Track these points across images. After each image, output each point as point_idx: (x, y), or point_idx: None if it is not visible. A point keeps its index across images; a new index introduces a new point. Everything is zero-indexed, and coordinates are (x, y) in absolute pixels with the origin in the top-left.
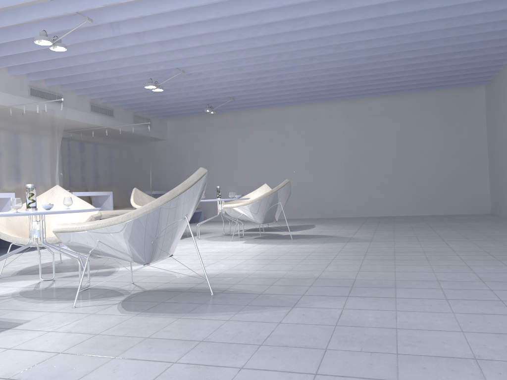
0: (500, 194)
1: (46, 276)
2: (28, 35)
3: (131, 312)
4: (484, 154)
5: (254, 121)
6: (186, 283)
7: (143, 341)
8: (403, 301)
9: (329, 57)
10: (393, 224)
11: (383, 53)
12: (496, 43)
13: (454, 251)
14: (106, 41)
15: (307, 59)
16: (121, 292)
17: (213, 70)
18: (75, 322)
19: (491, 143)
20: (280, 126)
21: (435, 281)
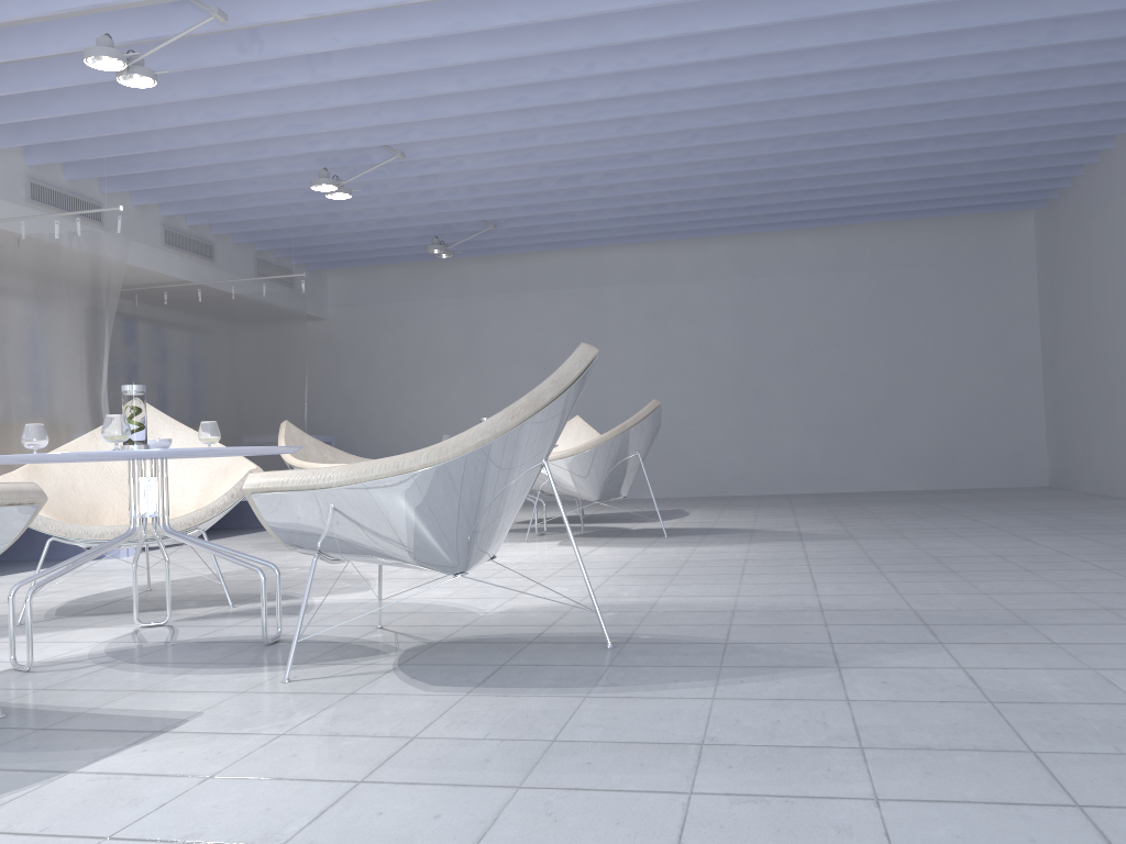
0: (1075, 442)
1: (140, 618)
2: (58, 47)
3: (448, 688)
4: (1034, 358)
5: (531, 281)
6: (517, 625)
7: (551, 748)
8: (1082, 649)
9: (732, 132)
10: (862, 507)
11: (852, 127)
12: (1090, 115)
13: (1065, 553)
14: (239, 72)
15: (684, 136)
16: (373, 646)
17: (470, 153)
18: (325, 714)
19: (1051, 335)
20: (591, 293)
21: (1102, 610)
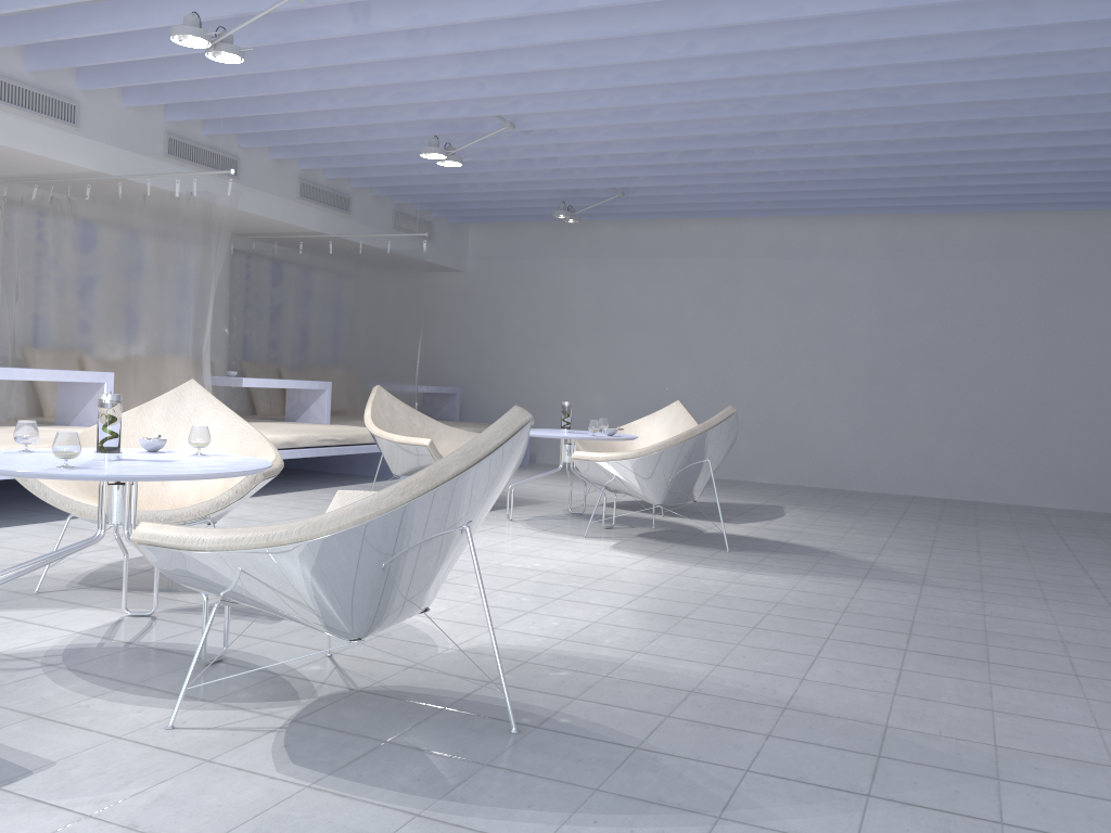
0: None
1: (141, 600)
2: (162, 20)
3: (302, 770)
4: None
5: (667, 248)
6: (458, 675)
7: None
8: None
9: (863, 115)
10: (976, 529)
11: (1002, 115)
12: None
13: None
14: (339, 44)
15: (810, 117)
16: (296, 685)
17: (581, 126)
18: (155, 790)
19: None
20: (727, 265)
21: (1107, 769)
